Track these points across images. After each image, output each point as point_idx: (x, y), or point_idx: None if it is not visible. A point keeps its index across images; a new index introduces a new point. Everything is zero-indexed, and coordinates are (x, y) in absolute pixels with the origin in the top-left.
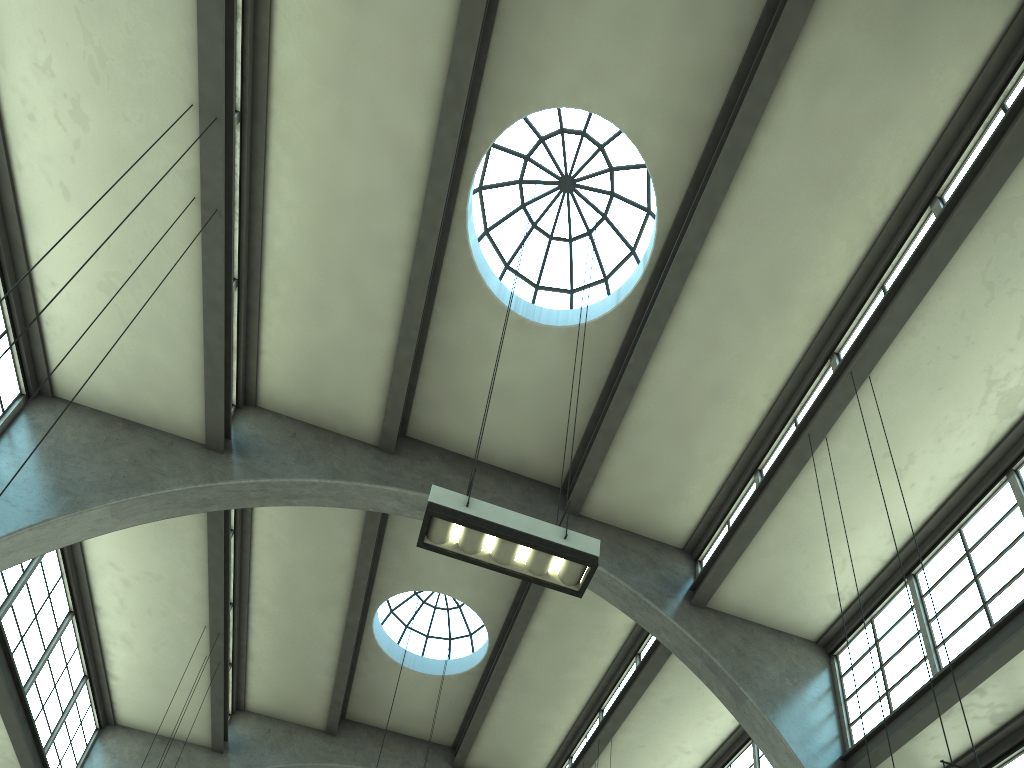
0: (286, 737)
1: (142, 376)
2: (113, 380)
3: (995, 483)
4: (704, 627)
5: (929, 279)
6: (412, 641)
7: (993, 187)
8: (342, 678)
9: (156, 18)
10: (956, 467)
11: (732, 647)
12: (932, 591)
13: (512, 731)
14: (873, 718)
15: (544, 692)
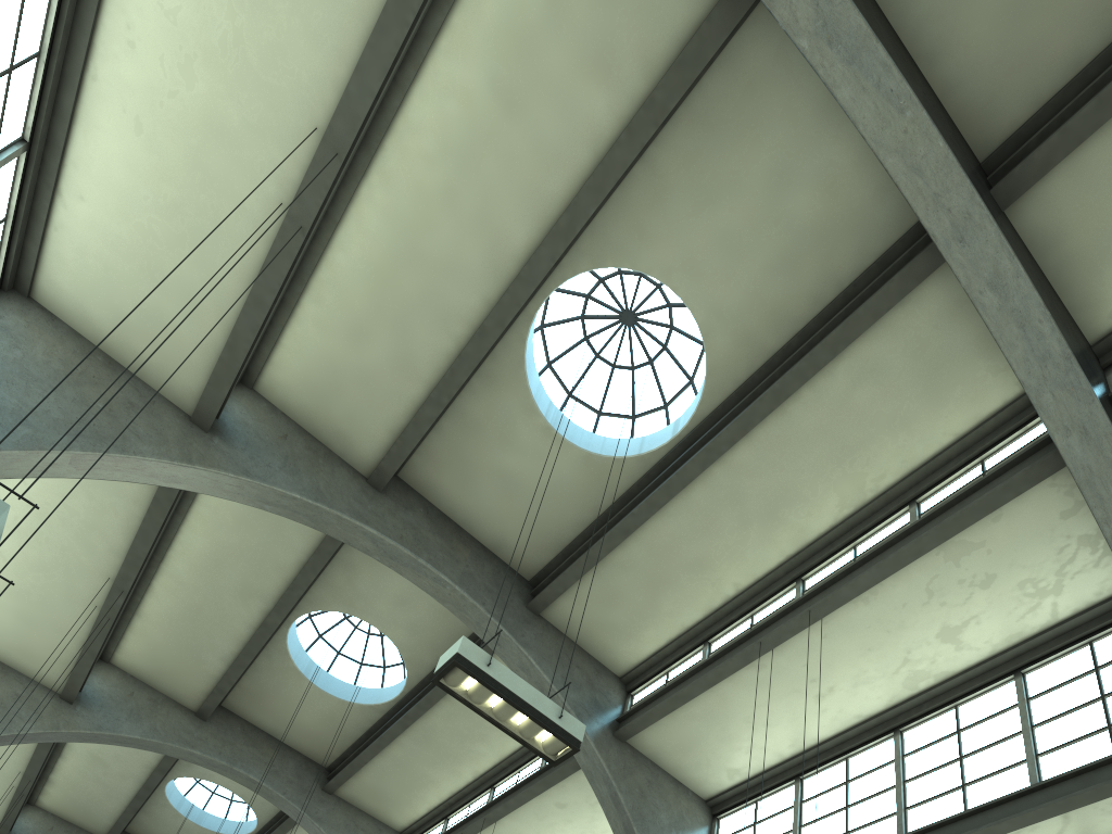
0: (150, 707)
1: (146, 325)
2: (110, 314)
3: (884, 734)
4: (619, 761)
5: (890, 570)
6: (321, 653)
7: (956, 528)
8: (237, 670)
9: (312, 40)
10: (860, 710)
11: (637, 787)
12: (811, 801)
13: (397, 776)
14: None
15: (443, 752)
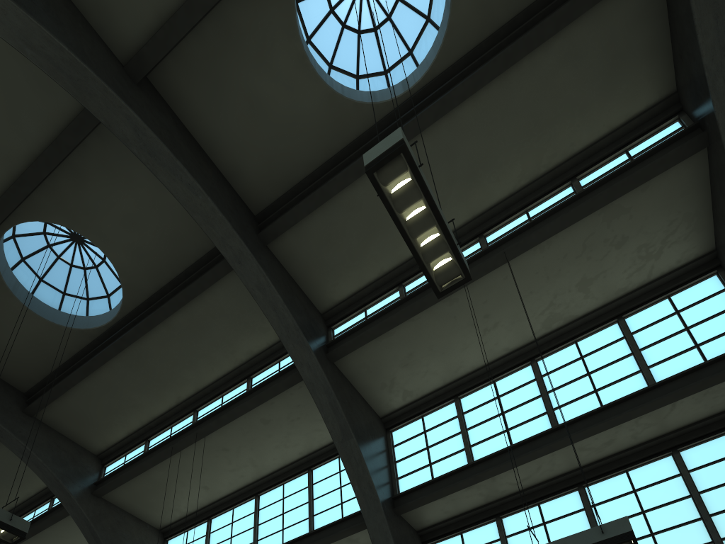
0: None
1: None
2: None
3: (523, 363)
4: (333, 376)
5: (568, 223)
6: (25, 277)
7: (620, 192)
8: None
9: None
10: (509, 344)
11: (346, 399)
12: (471, 412)
13: (103, 400)
14: (417, 478)
15: (152, 378)
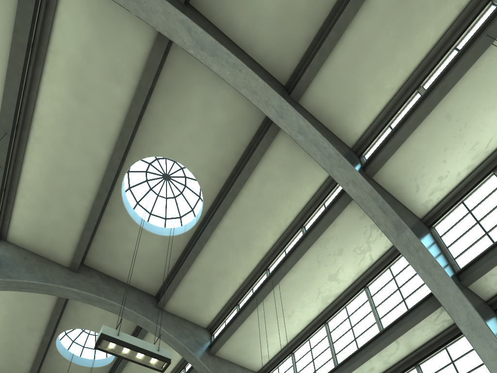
0: None
1: None
2: None
3: (320, 325)
4: (213, 364)
5: (299, 256)
6: (75, 348)
7: (319, 233)
8: (36, 365)
9: None
10: (308, 317)
11: None
12: (299, 361)
13: None
14: None
15: None
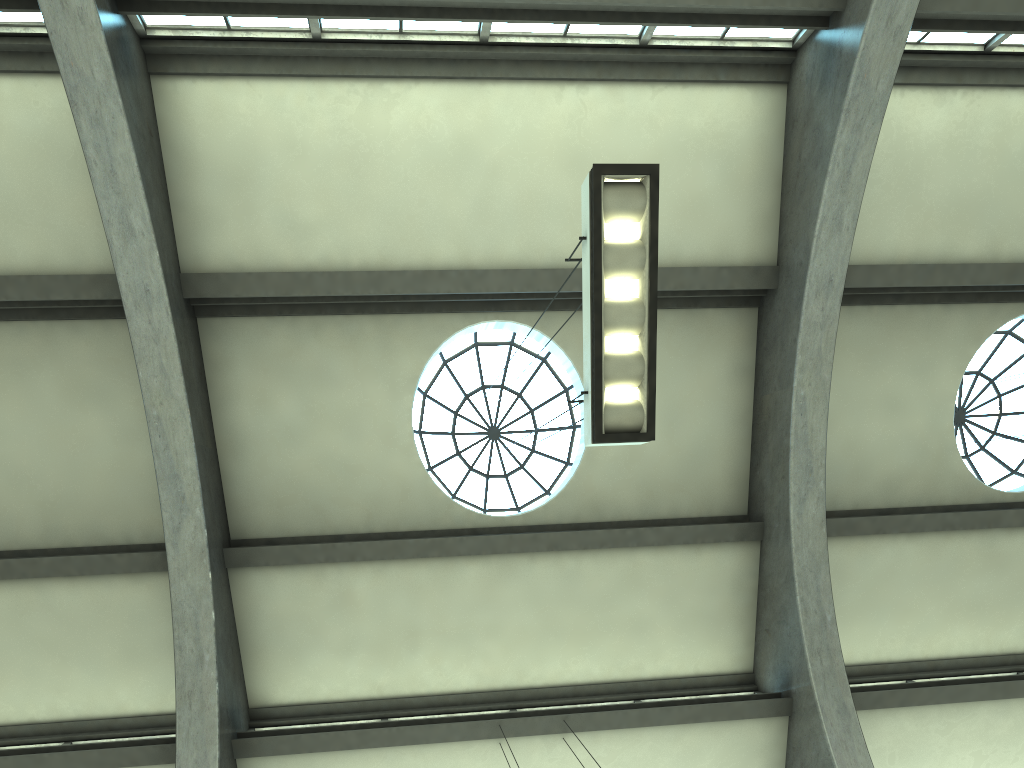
0: None
1: None
2: None
3: None
4: None
5: None
6: None
7: None
8: None
9: None
10: None
11: None
12: None
13: None
14: None
15: None
